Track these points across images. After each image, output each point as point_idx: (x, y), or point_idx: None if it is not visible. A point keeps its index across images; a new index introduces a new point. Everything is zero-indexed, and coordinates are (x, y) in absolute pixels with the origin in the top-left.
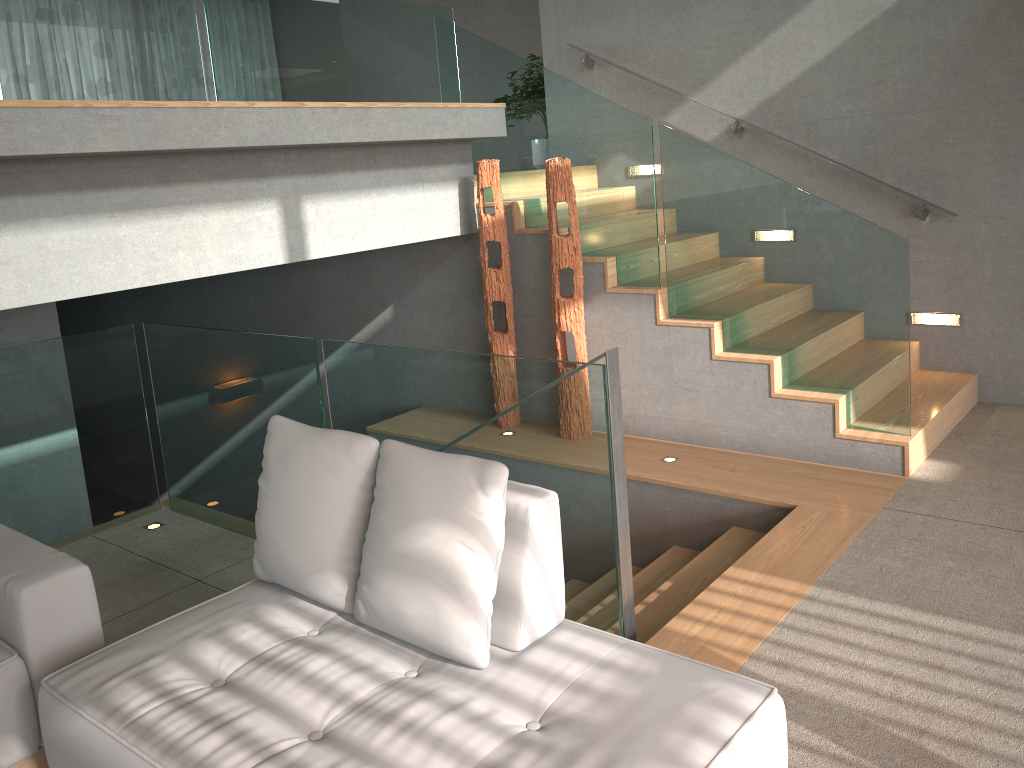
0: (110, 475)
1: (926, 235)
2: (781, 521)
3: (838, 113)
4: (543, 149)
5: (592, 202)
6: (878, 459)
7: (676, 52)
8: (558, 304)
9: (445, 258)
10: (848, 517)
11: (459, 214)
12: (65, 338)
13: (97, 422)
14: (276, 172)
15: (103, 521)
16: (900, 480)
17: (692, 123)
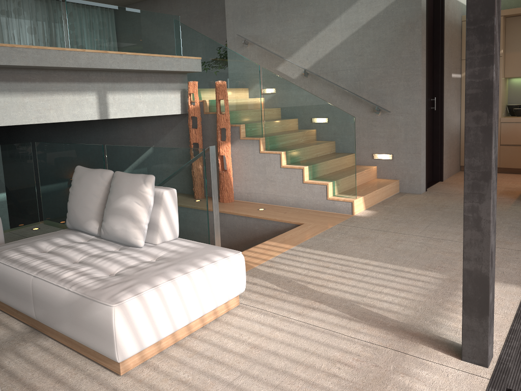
0: (17, 206)
1: (379, 120)
2: (295, 228)
3: (345, 67)
4: (217, 77)
5: (236, 100)
6: (343, 208)
7: (281, 39)
8: (219, 143)
9: (175, 125)
10: (322, 227)
11: (180, 105)
12: (0, 146)
13: (13, 183)
14: (96, 80)
15: (13, 226)
16: (350, 216)
17: (287, 70)
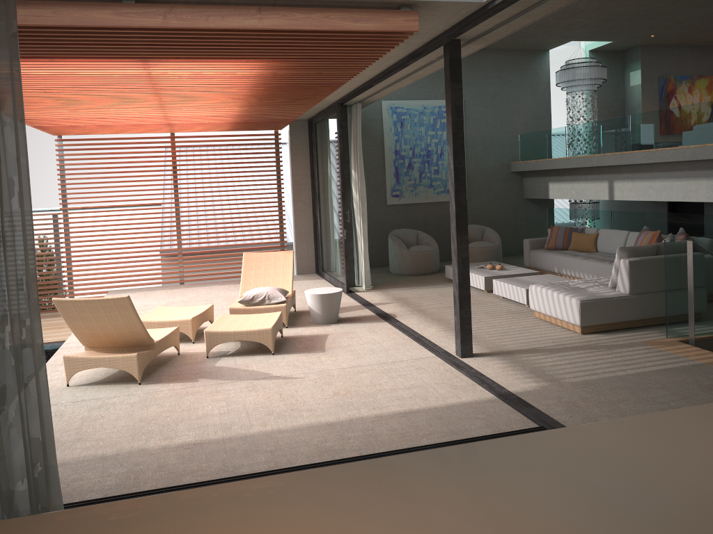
0: None
1: None
2: None
3: None
4: None
5: None
6: None
7: None
8: None
9: None
10: None
11: None
12: None
13: None
14: None
15: None
16: None
17: None
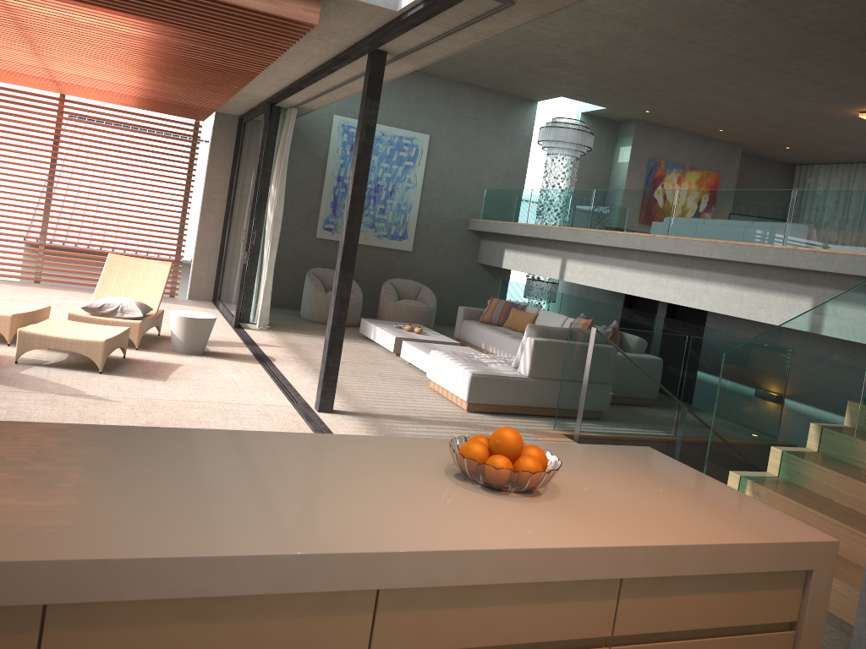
0: None
1: None
2: None
3: None
4: None
5: None
6: None
7: None
8: None
9: None
10: None
11: None
12: None
13: None
14: (815, 283)
15: None
16: None
17: None
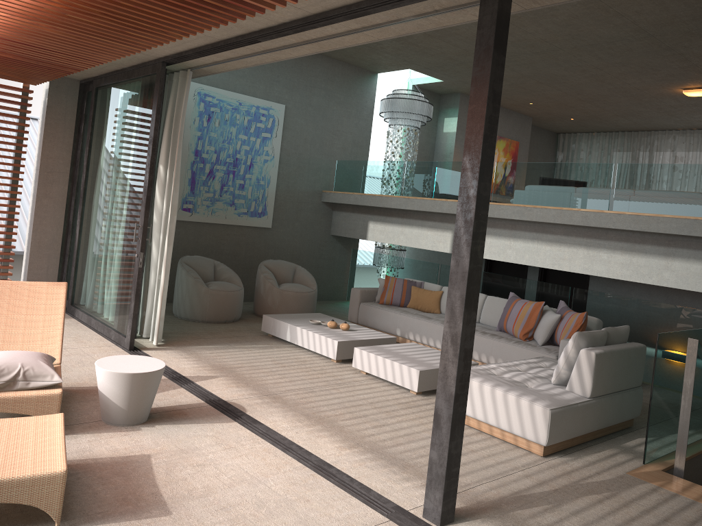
0: None
1: None
2: None
3: None
4: None
5: None
6: None
7: None
8: None
9: None
10: None
11: None
12: None
13: None
14: None
15: None
16: None
17: None
